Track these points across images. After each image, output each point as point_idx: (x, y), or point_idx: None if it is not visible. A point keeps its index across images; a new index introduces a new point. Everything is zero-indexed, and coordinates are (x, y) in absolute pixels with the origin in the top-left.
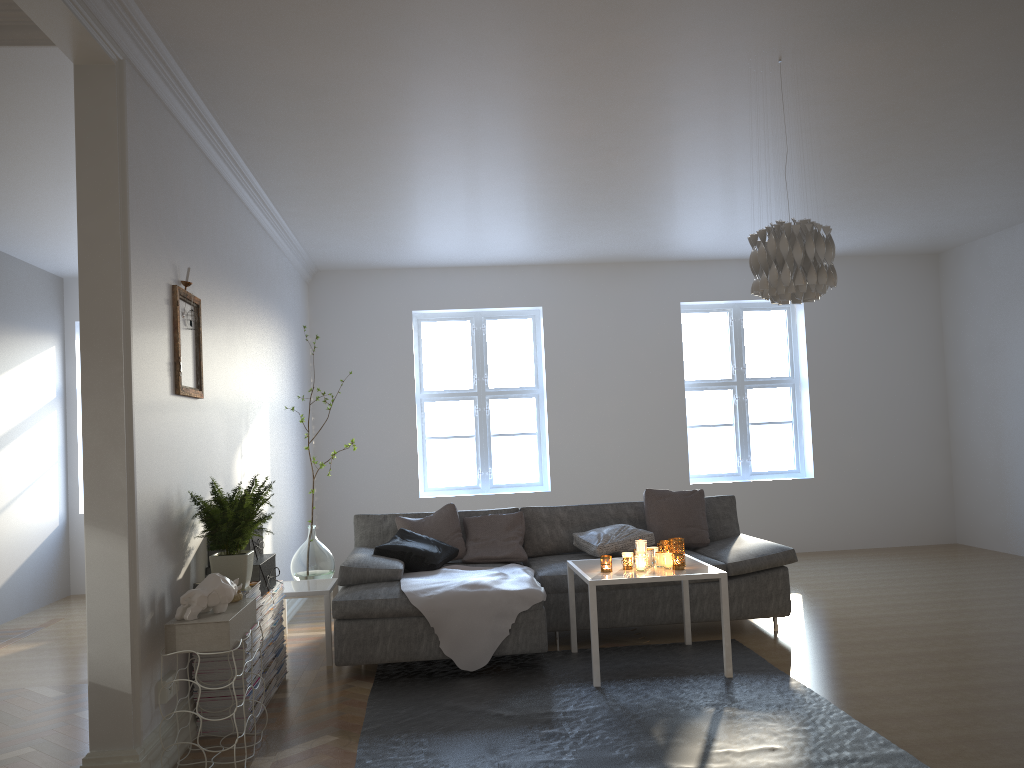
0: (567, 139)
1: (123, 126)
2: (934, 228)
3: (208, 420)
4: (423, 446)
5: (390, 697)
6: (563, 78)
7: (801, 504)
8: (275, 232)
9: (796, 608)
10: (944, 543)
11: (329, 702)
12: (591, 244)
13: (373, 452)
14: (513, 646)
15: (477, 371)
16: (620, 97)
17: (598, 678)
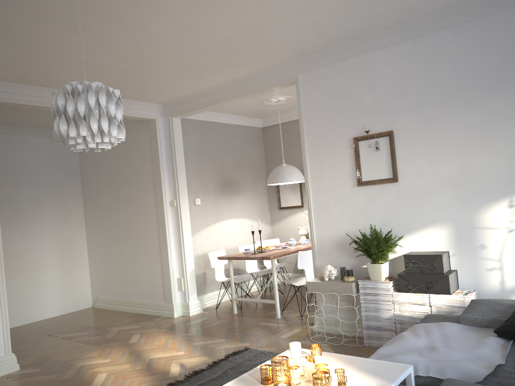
0: None
1: (298, 101)
2: None
3: (417, 191)
4: None
5: None
6: None
7: None
8: None
9: None
10: None
11: None
12: None
13: None
14: None
15: None
16: None
17: None
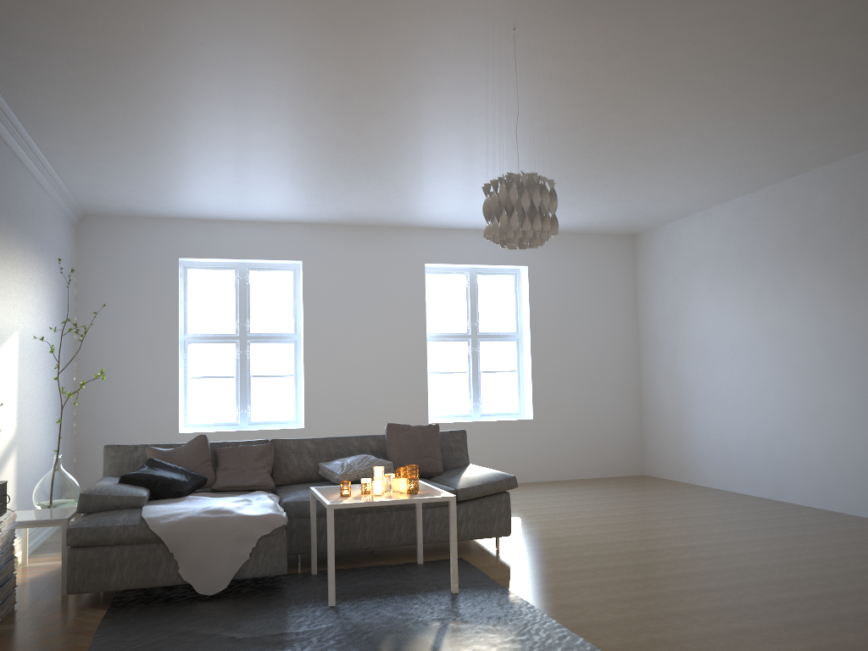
0: (322, 93)
1: None
2: (633, 211)
3: None
4: (185, 385)
5: (122, 624)
6: (317, 25)
7: (522, 441)
8: (35, 168)
9: (516, 529)
10: (635, 475)
11: (55, 632)
12: (347, 205)
13: (135, 389)
14: (253, 569)
15: (240, 317)
16: (371, 53)
17: (333, 598)
